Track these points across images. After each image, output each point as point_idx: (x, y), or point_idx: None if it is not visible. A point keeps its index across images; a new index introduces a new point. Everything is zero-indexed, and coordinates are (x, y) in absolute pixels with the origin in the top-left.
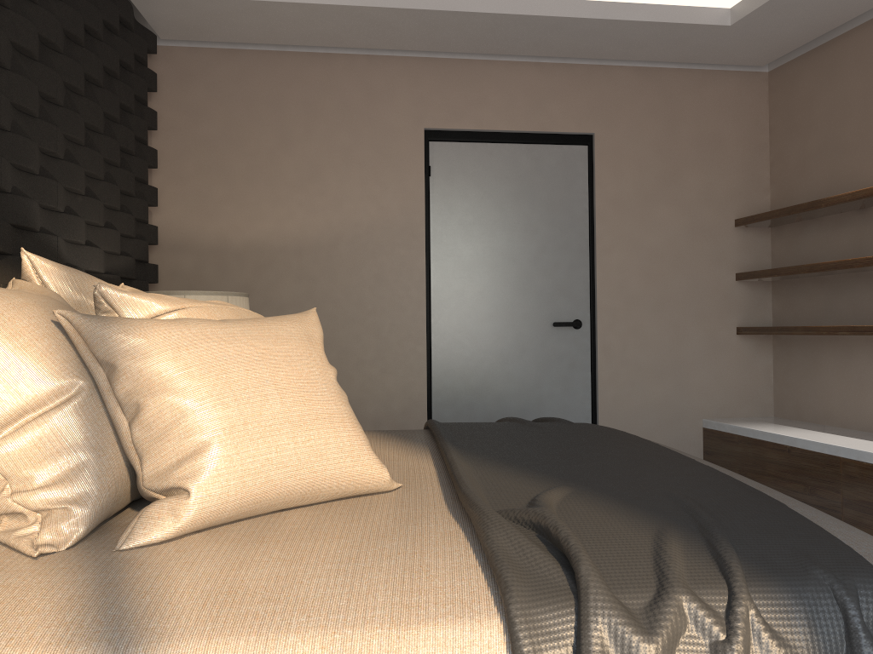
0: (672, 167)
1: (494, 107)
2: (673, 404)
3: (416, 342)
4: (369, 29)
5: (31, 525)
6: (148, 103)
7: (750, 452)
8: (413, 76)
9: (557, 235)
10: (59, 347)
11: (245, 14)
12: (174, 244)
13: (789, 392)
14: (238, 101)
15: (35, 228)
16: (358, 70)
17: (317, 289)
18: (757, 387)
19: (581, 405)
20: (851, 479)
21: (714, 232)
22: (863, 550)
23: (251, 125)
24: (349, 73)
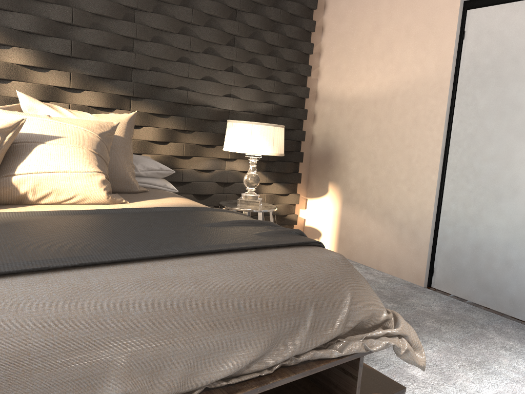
0: None
1: None
2: None
3: (431, 172)
4: None
5: None
6: (323, 16)
7: None
8: None
9: None
10: None
11: None
12: (324, 98)
13: None
14: (358, 6)
15: (165, 86)
16: None
17: (381, 128)
18: None
19: None
20: None
21: None
22: None
23: (362, 20)
24: None
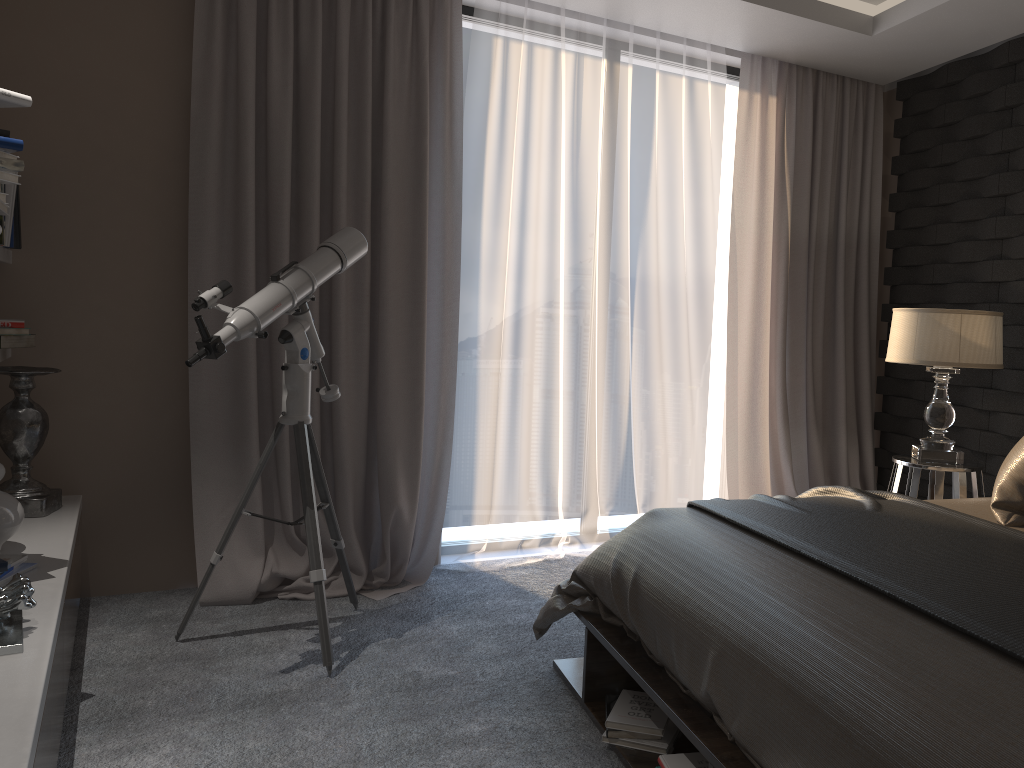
0: None
1: None
2: None
3: None
4: None
5: None
6: None
7: None
8: None
9: None
10: None
11: None
12: None
13: None
14: None
15: None
16: None
17: None
18: None
19: None
20: None
21: None
22: (688, 514)
23: None
24: None
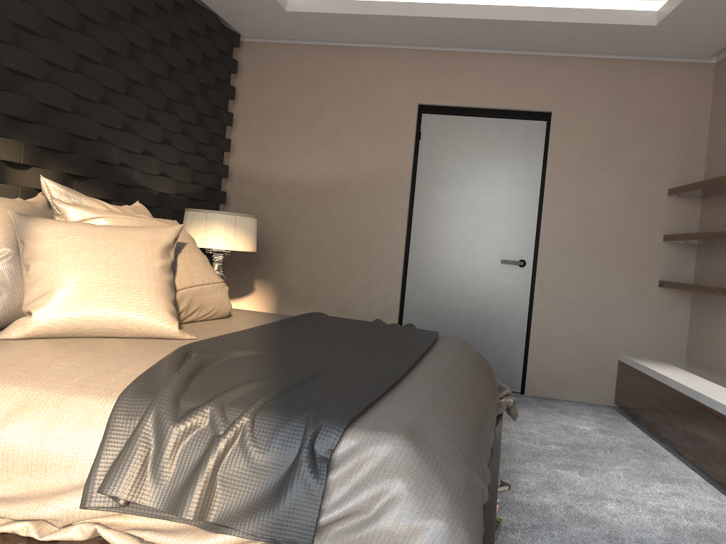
0: (616, 142)
1: (473, 89)
2: (594, 337)
3: (395, 264)
4: (374, 30)
5: None
6: (235, 81)
7: (640, 384)
8: (414, 63)
9: (513, 191)
10: (6, 230)
11: (288, 20)
12: (241, 179)
13: (697, 341)
14: (291, 80)
15: (112, 163)
16: (374, 59)
17: (330, 218)
18: (672, 333)
19: (518, 328)
20: (691, 415)
21: (647, 198)
22: (387, 414)
23: (298, 98)
24: (367, 61)
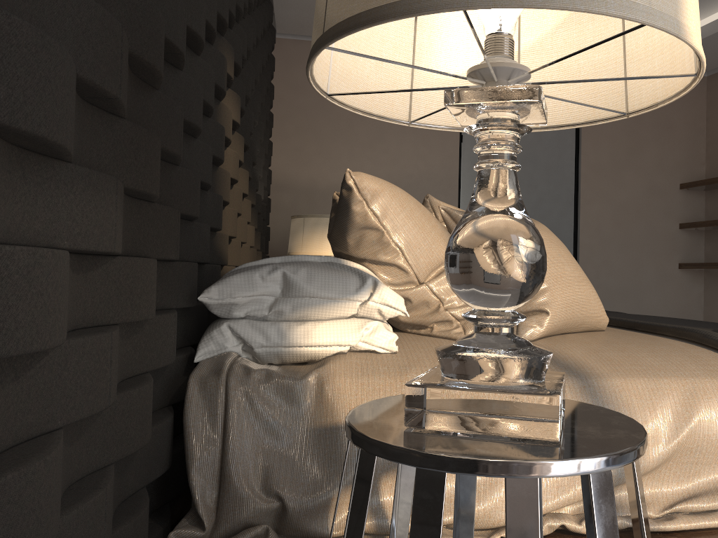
0: (636, 143)
1: None
2: None
3: None
4: None
5: (458, 328)
6: None
7: None
8: None
9: (551, 190)
10: (443, 228)
11: None
12: (277, 185)
13: (717, 312)
14: None
15: (256, 164)
16: None
17: None
18: (692, 308)
19: None
20: None
21: (664, 192)
22: None
23: None
24: None
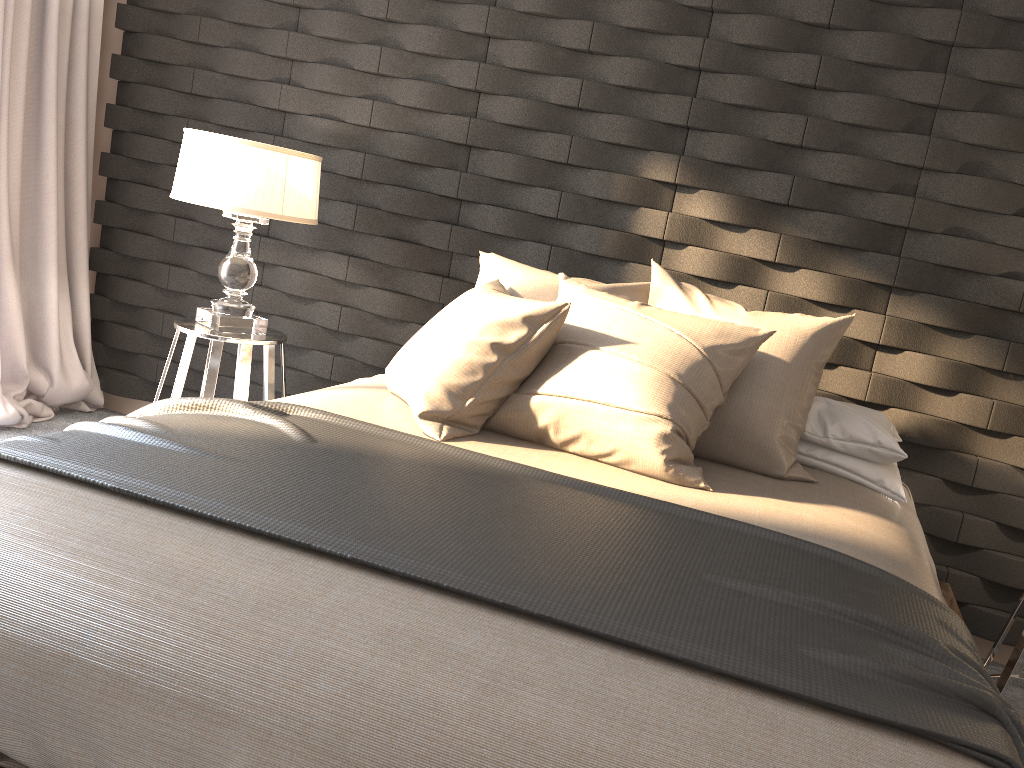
0: None
1: None
2: None
3: None
4: None
5: None
6: None
7: None
8: None
9: None
10: None
11: None
12: None
13: None
14: None
15: (971, 270)
16: None
17: None
18: None
19: None
20: None
21: None
22: (4, 479)
23: None
24: None
